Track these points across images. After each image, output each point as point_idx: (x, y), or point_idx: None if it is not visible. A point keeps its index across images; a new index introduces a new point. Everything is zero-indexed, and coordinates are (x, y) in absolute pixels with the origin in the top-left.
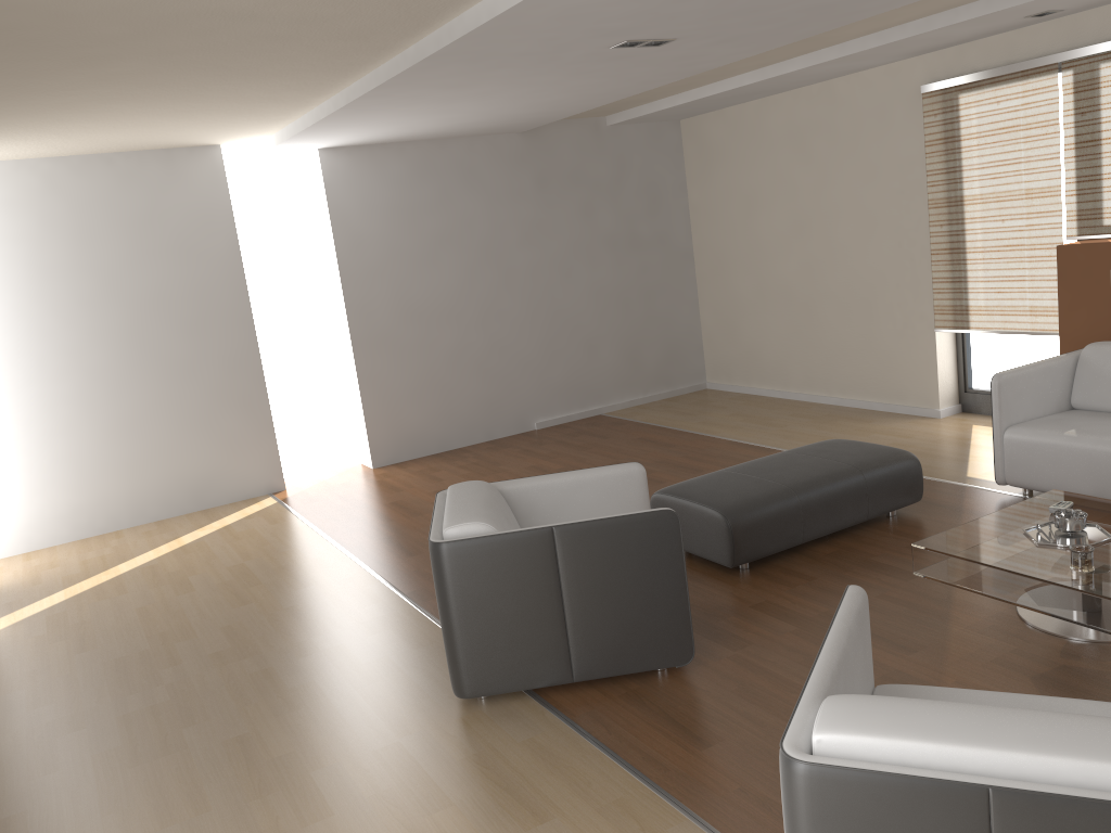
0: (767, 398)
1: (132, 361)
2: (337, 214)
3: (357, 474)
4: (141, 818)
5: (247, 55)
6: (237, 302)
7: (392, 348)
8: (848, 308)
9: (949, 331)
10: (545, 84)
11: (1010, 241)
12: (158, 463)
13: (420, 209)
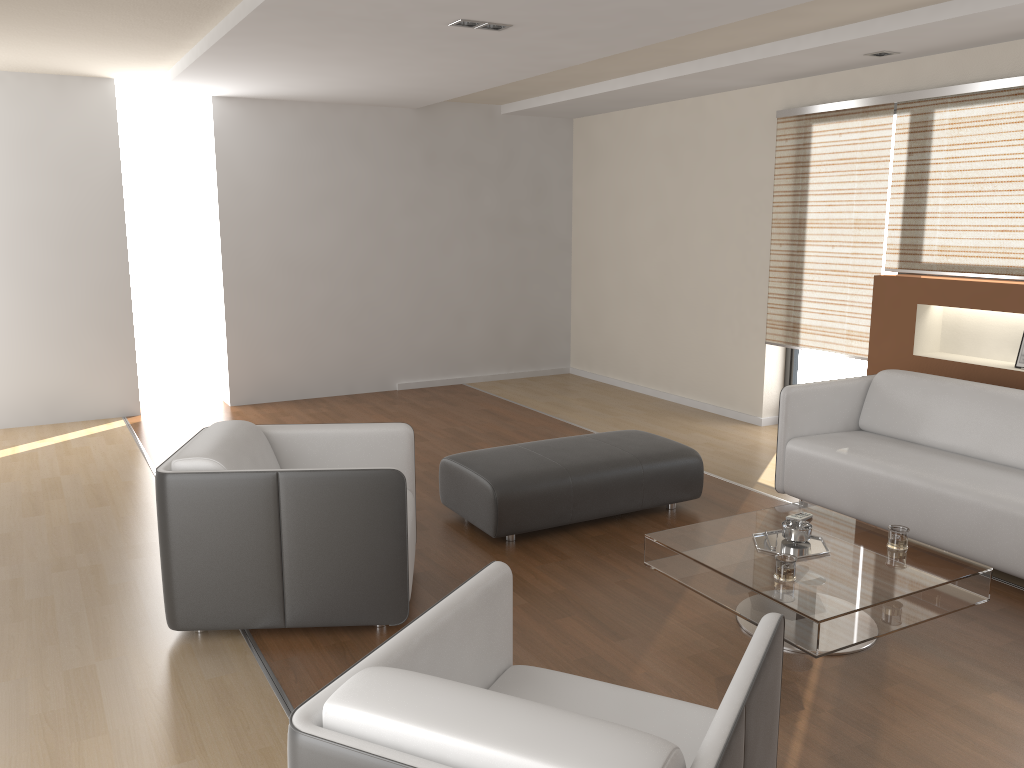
0: (618, 388)
1: (0, 273)
2: (224, 160)
3: (213, 409)
4: None
5: None
6: (113, 230)
7: (263, 295)
8: (695, 313)
9: (777, 345)
10: (405, 57)
11: (837, 266)
12: (15, 373)
13: (307, 167)
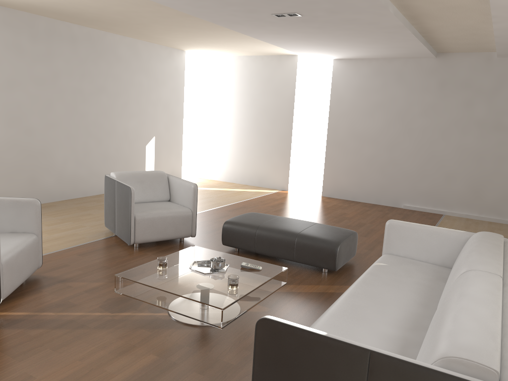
0: None
1: (253, 128)
2: (334, 87)
3: (312, 195)
4: (51, 213)
5: (179, 22)
6: (289, 115)
7: (342, 148)
8: None
9: None
10: (322, 33)
11: None
12: (251, 165)
13: (371, 90)
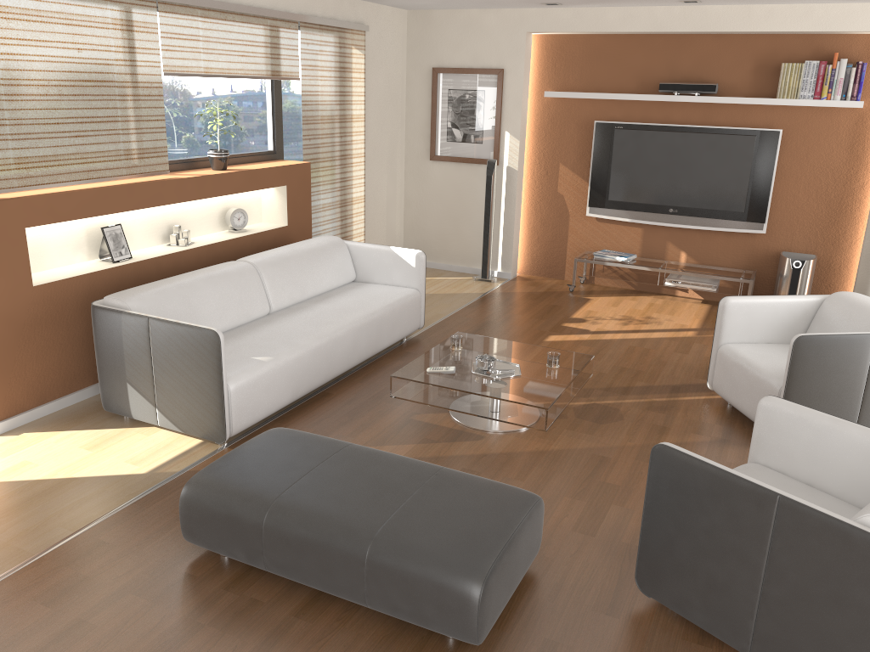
0: None
1: None
2: None
3: None
4: None
5: None
6: None
7: None
8: None
9: None
10: None
11: None
12: None
13: None
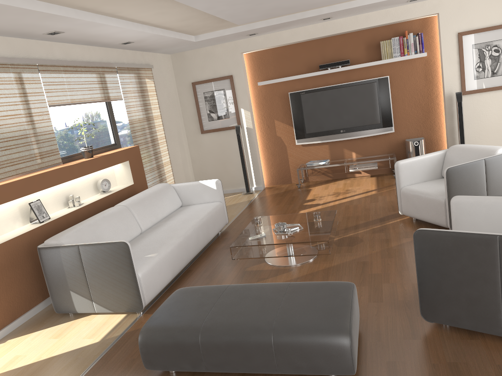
0: None
1: None
2: None
3: None
4: None
5: None
6: None
7: None
8: None
9: None
10: None
11: None
12: None
13: None
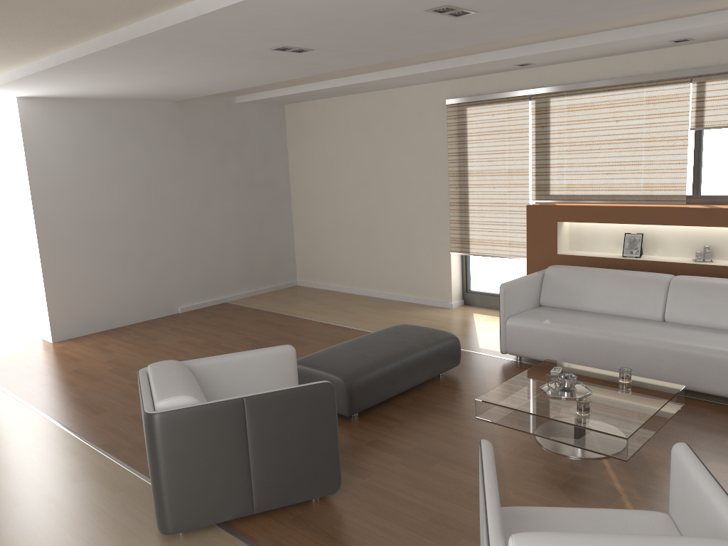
0: (340, 293)
1: None
2: (31, 147)
3: (39, 347)
4: None
5: None
6: None
7: (71, 251)
8: (396, 236)
9: (460, 254)
10: (210, 69)
11: (498, 200)
12: None
13: (98, 149)
